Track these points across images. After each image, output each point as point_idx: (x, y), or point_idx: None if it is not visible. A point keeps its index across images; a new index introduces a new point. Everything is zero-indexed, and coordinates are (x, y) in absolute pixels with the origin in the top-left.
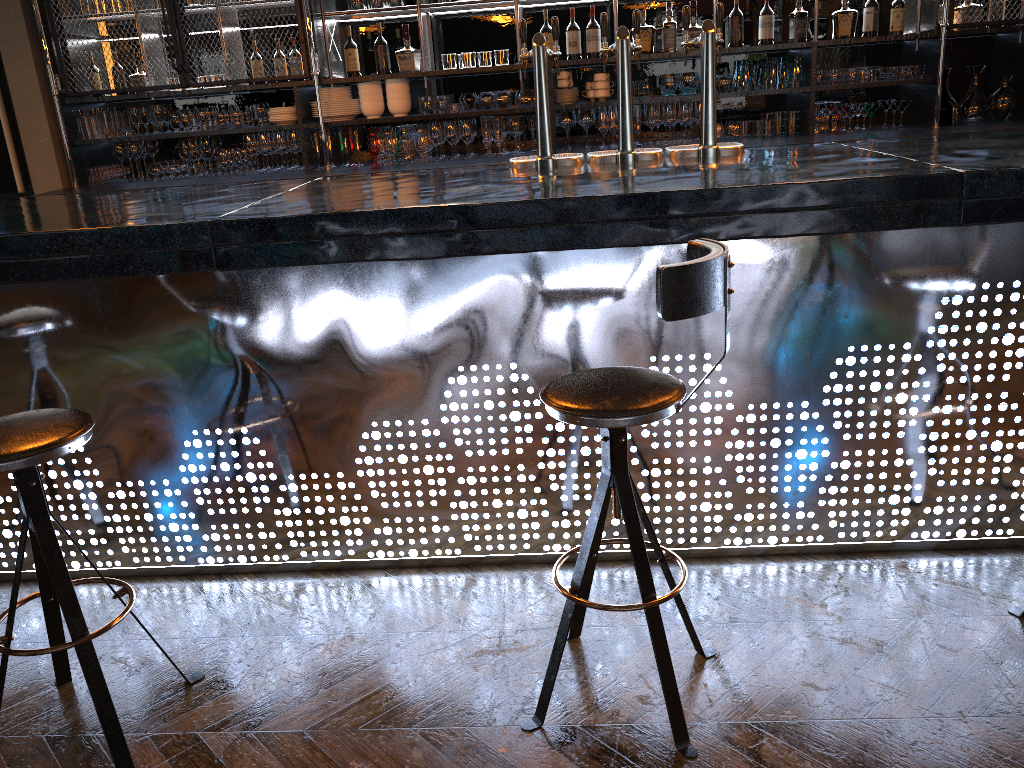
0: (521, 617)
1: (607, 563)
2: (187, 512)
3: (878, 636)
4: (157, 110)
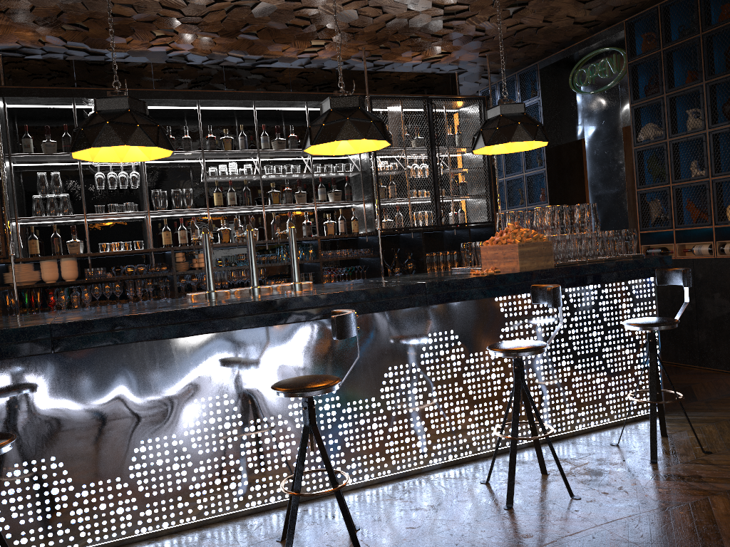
0: (248, 539)
1: (283, 507)
2: (3, 525)
3: (431, 503)
4: None
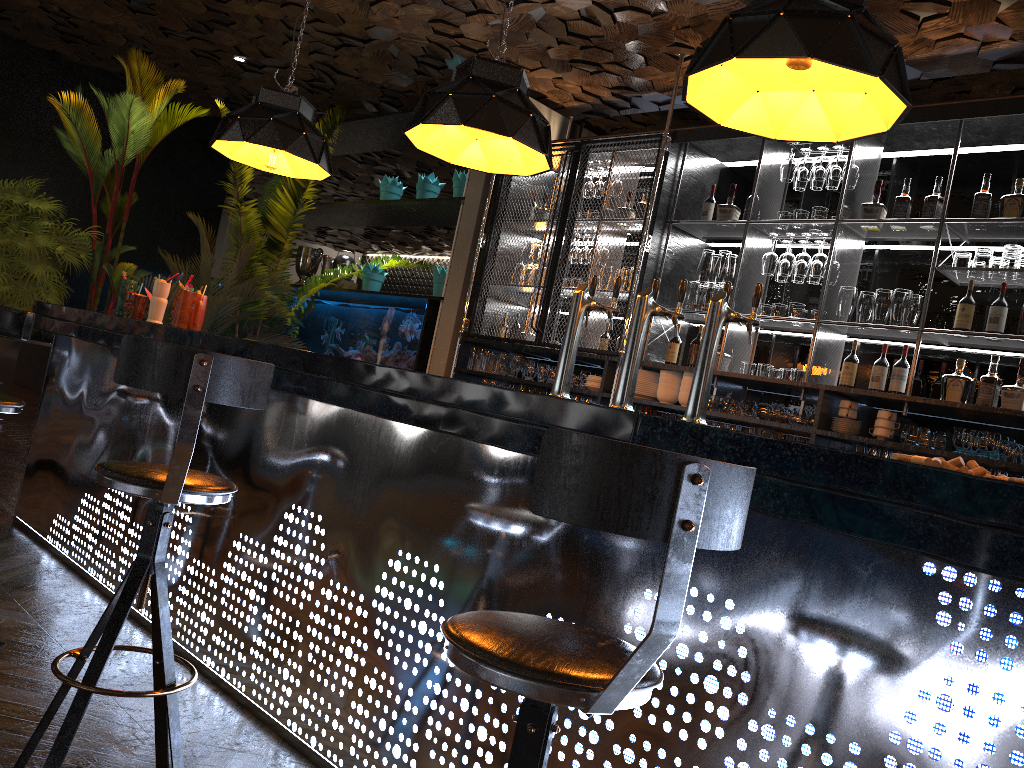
0: None
1: (314, 767)
2: None
3: None
4: (514, 357)
